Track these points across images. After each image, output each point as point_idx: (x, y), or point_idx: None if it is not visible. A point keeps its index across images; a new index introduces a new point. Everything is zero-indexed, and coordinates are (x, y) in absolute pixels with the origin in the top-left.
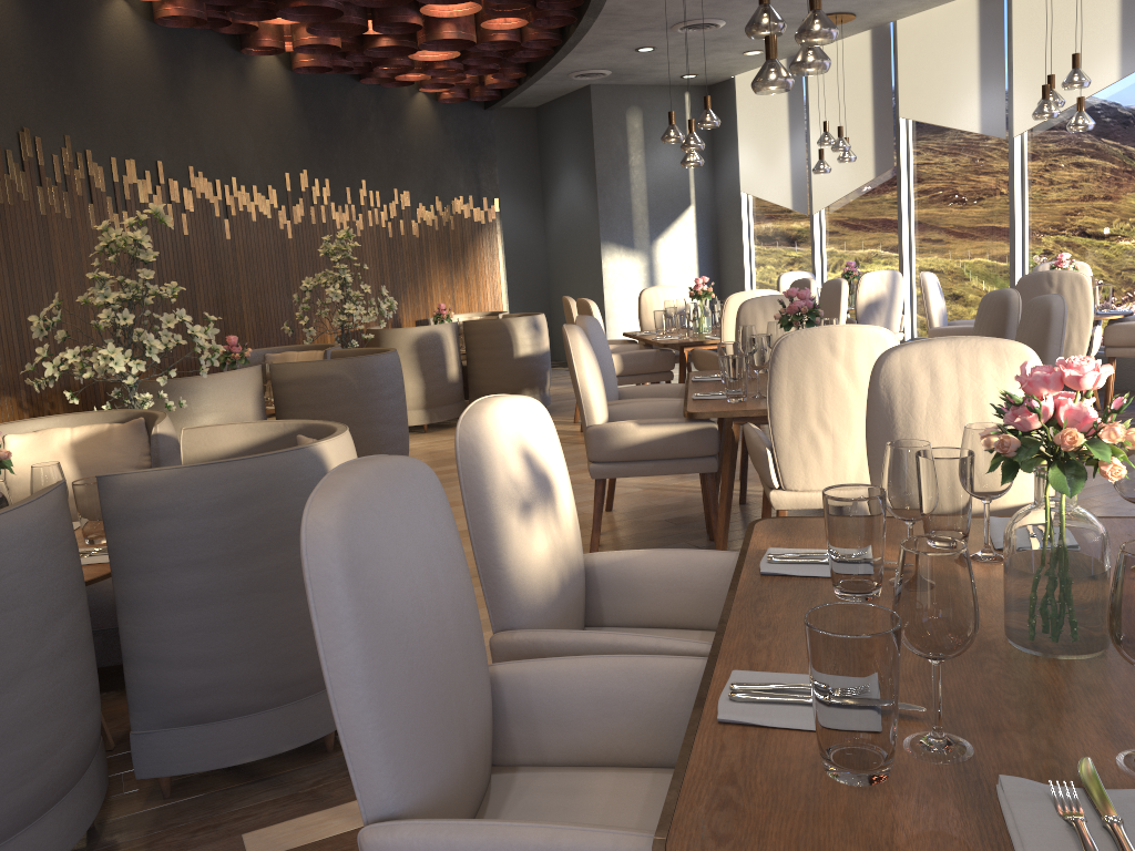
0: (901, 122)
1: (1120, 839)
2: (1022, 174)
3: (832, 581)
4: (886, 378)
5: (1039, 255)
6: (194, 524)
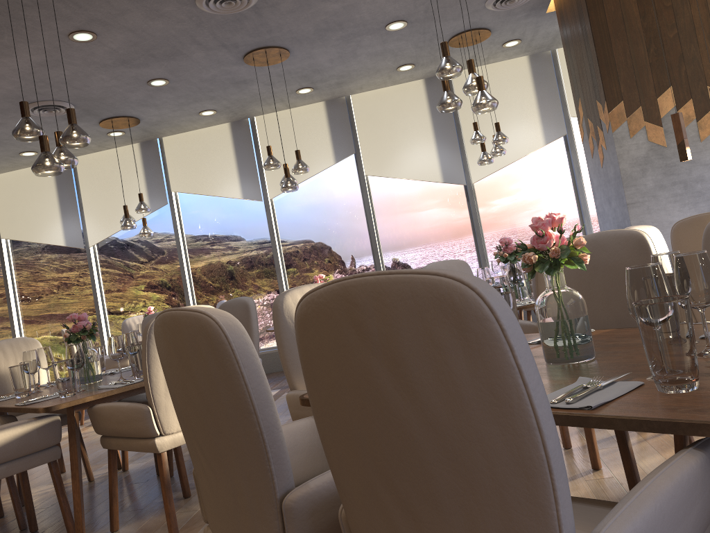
0: (3, 241)
1: None
2: (97, 269)
3: None
4: (288, 311)
5: (115, 317)
6: None
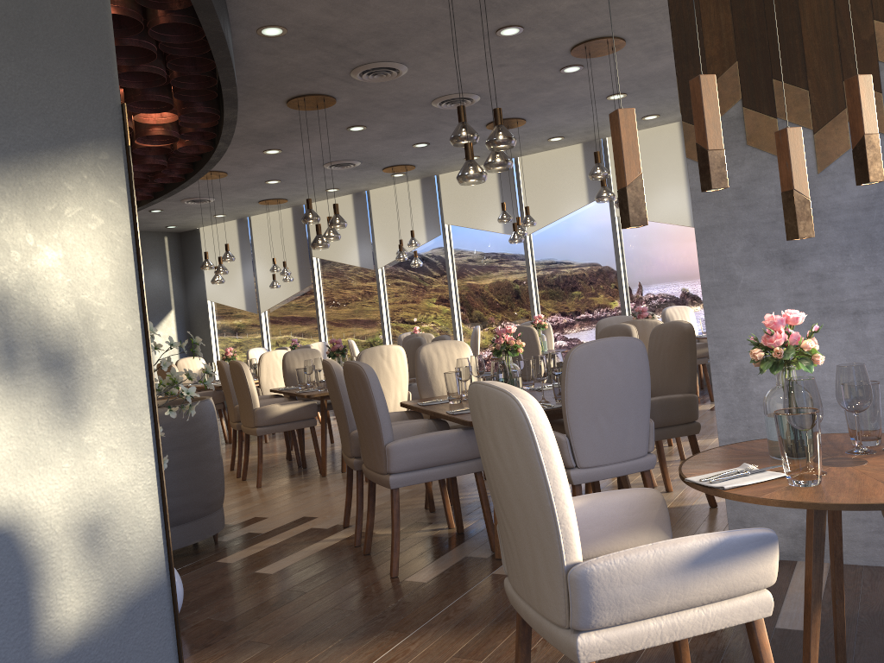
0: (314, 259)
1: (544, 404)
2: (384, 288)
3: (449, 399)
4: (422, 356)
5: (396, 330)
6: (179, 431)
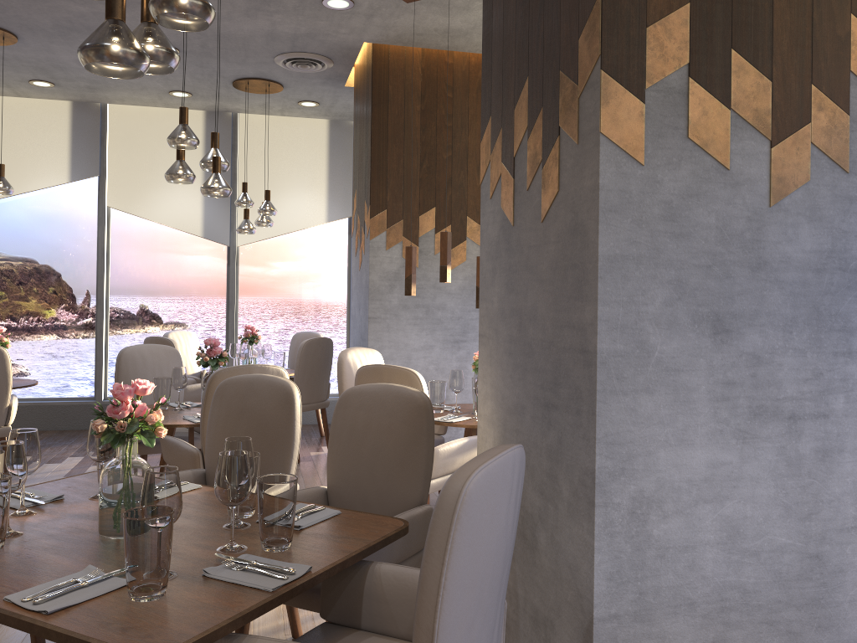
0: None
1: (265, 564)
2: None
3: None
4: None
5: None
6: None
